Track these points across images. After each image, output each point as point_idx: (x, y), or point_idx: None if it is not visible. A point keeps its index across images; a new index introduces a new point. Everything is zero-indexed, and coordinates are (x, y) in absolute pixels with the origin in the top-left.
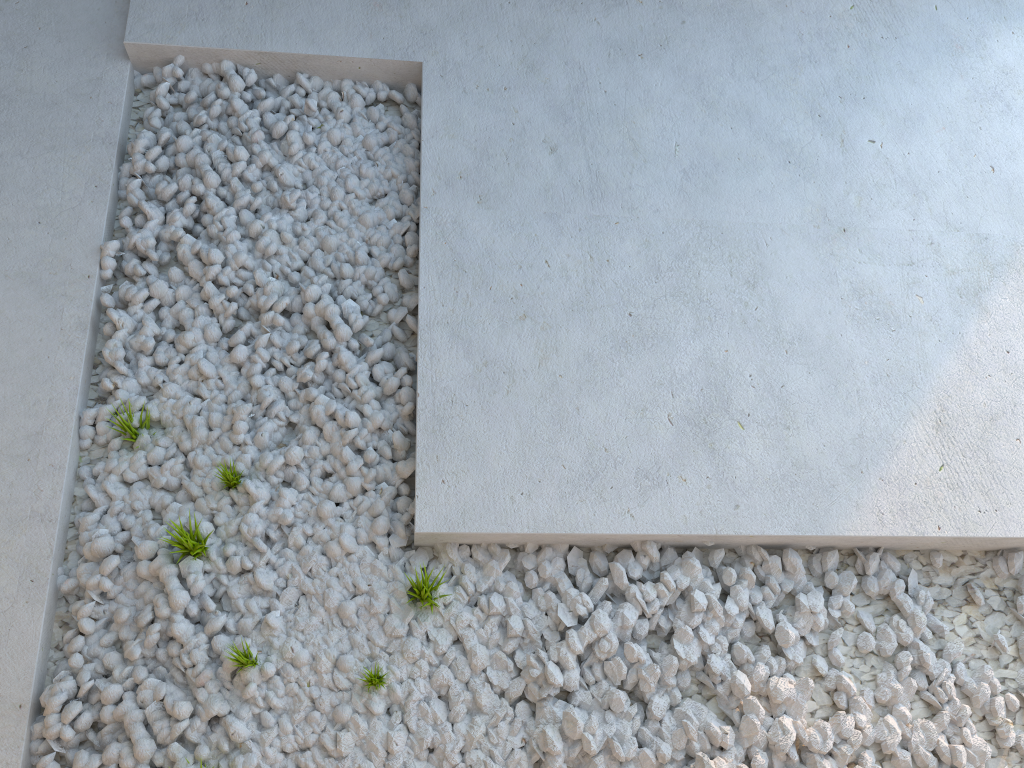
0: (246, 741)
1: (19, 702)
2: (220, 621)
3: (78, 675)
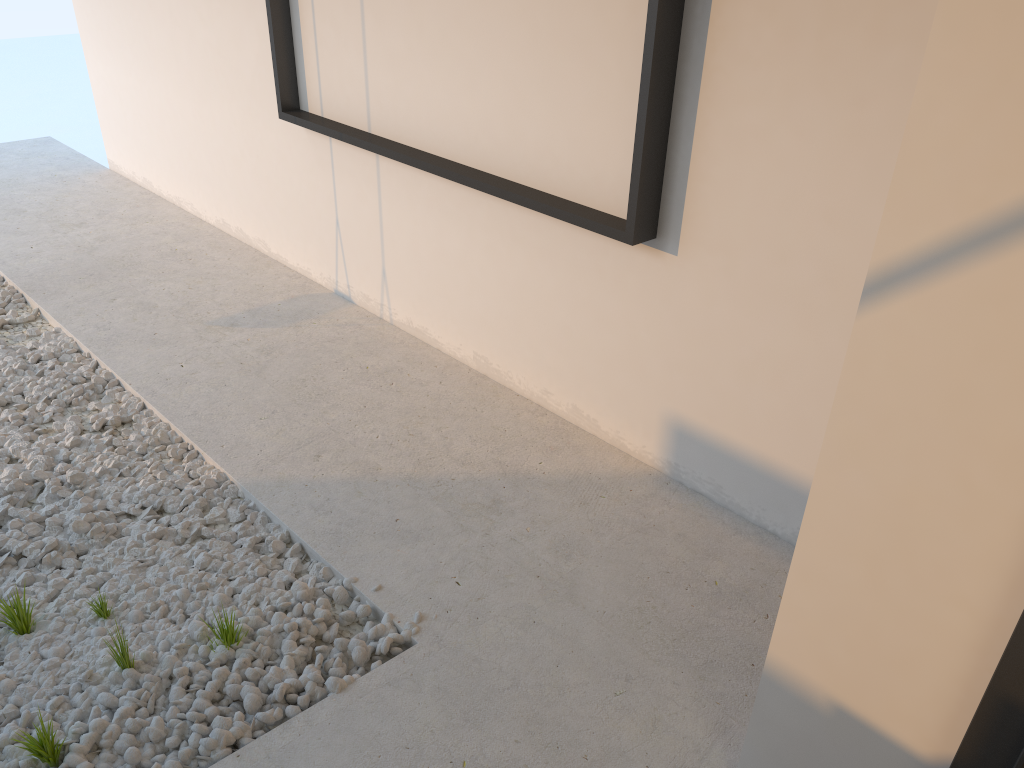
0: (184, 641)
1: (236, 758)
2: (103, 692)
3: (195, 745)
